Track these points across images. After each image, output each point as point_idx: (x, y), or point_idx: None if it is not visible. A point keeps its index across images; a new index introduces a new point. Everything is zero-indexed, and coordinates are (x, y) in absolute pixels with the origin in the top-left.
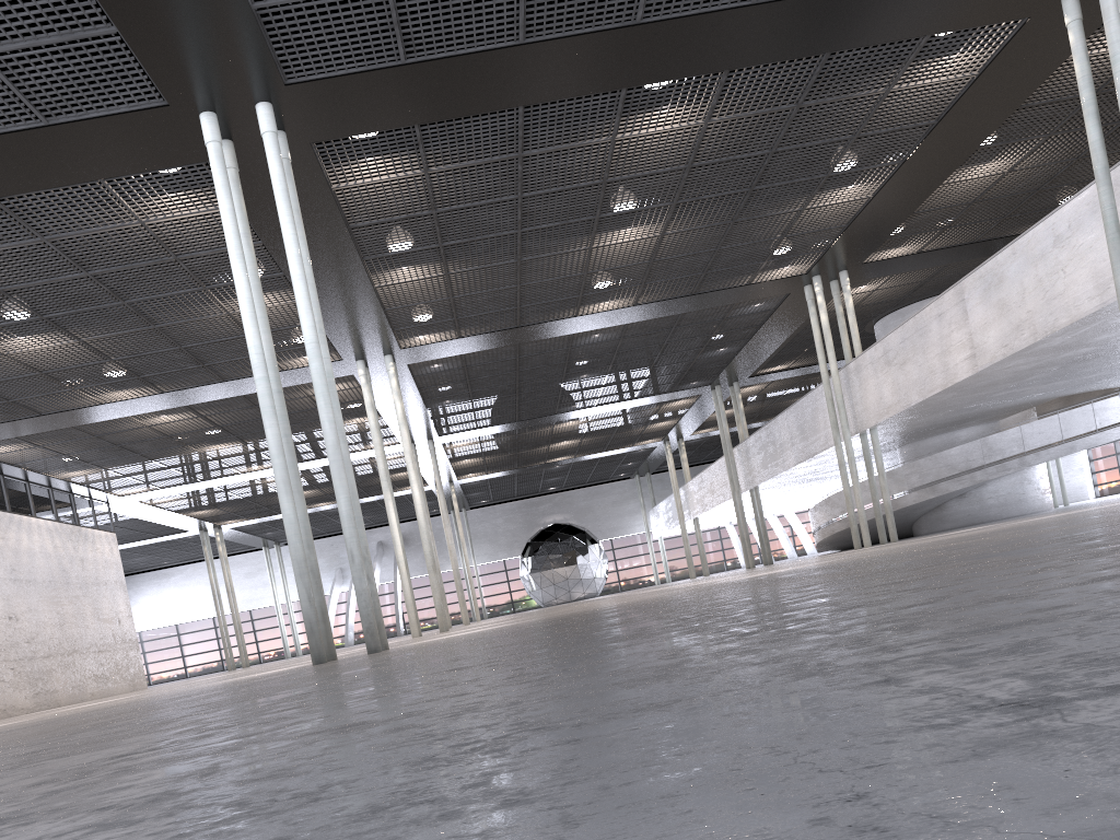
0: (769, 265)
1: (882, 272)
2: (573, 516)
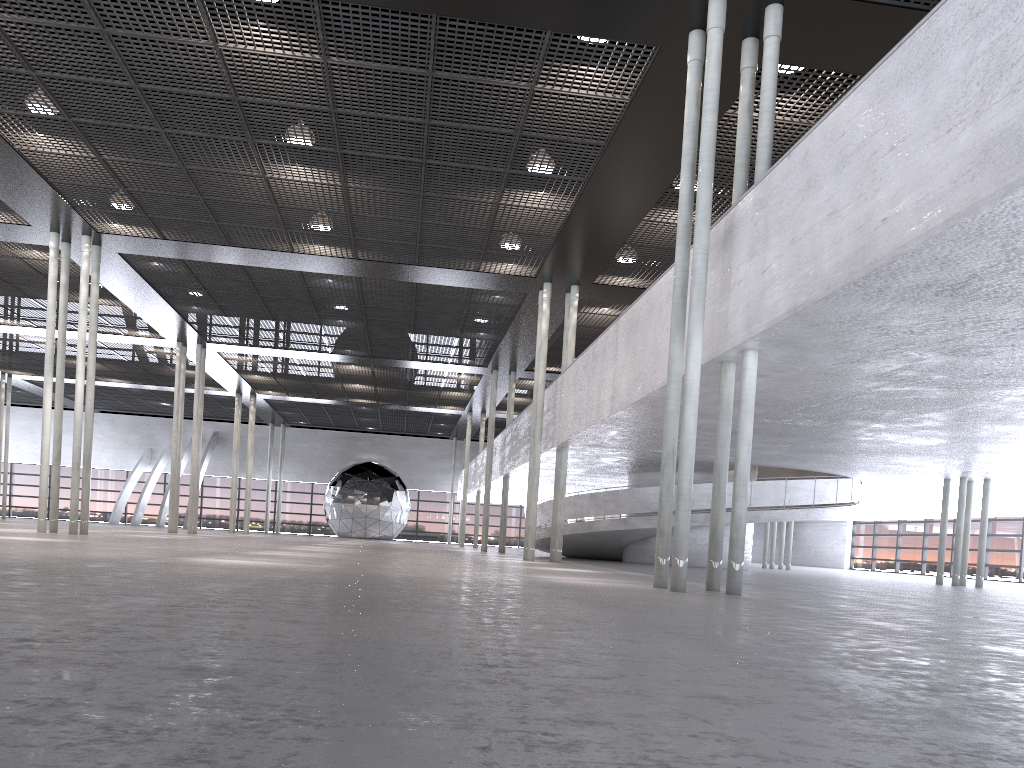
0: (490, 256)
1: (618, 299)
2: (388, 460)
